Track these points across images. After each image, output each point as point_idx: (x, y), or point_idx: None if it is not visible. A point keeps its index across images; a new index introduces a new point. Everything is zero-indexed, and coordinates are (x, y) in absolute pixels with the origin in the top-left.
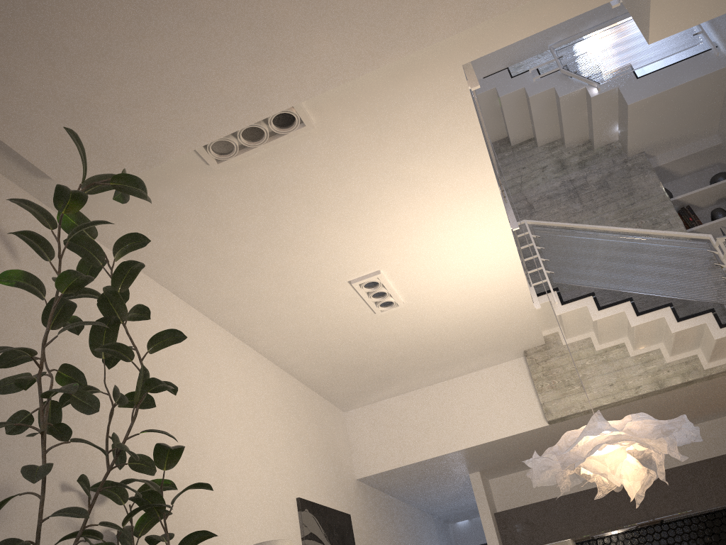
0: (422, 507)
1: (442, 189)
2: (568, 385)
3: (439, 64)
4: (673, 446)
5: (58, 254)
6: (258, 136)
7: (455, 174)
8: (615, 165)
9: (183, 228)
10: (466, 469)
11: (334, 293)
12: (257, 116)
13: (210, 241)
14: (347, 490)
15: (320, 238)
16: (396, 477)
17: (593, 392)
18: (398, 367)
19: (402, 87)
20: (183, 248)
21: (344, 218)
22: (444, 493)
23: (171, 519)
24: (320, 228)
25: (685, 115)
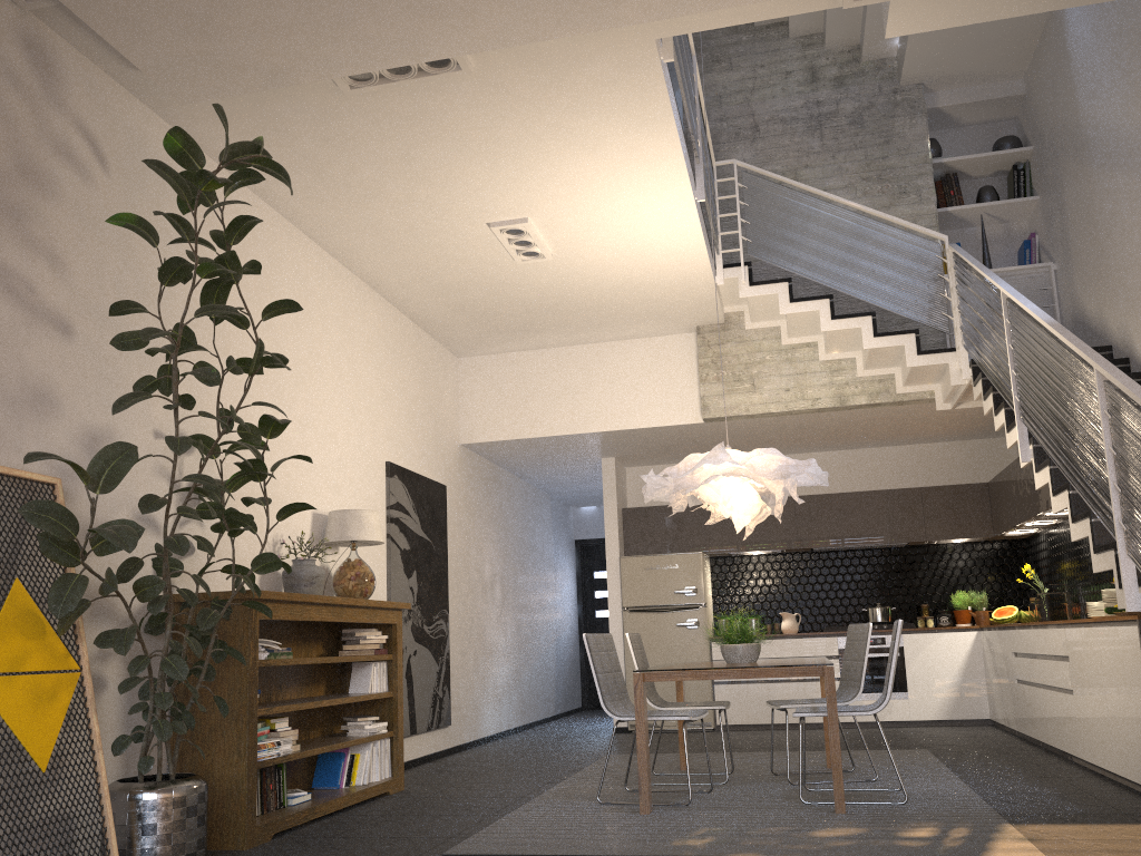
0: (538, 485)
1: (616, 150)
2: (738, 381)
3: (629, 35)
4: (793, 488)
5: (195, 231)
6: (404, 70)
7: (633, 138)
8: (880, 94)
9: (295, 141)
10: (598, 453)
11: (468, 233)
12: (407, 60)
13: (324, 159)
14: (447, 456)
15: (459, 175)
16: (510, 449)
17: (763, 395)
18: (534, 320)
19: (582, 49)
20: (290, 161)
21: (493, 160)
22: (568, 474)
23: None
24: (462, 166)
25: (985, 48)
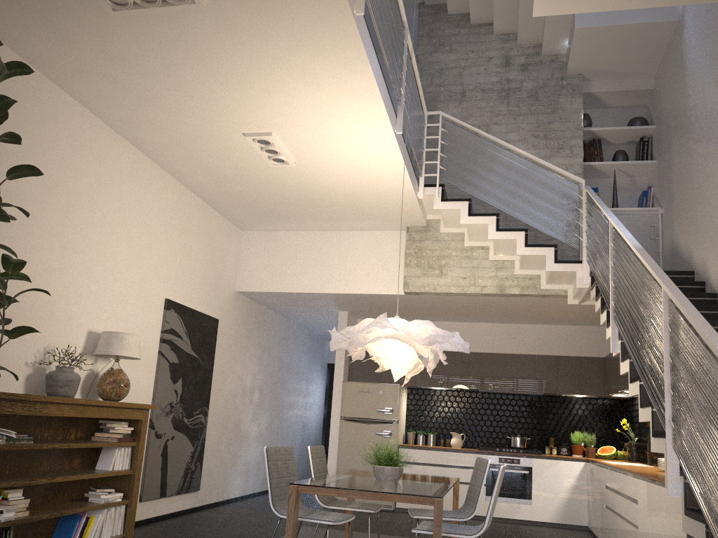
0: (300, 324)
1: (329, 85)
2: (431, 268)
3: None
4: (440, 352)
5: None
6: None
7: (341, 77)
8: (552, 79)
9: (84, 52)
10: (335, 307)
11: (230, 139)
12: None
13: (109, 69)
14: (223, 299)
15: (214, 93)
16: (272, 298)
17: (447, 280)
18: (291, 210)
19: None
20: (84, 67)
21: (237, 84)
22: (318, 319)
23: (31, 298)
24: (215, 86)
25: (627, 52)
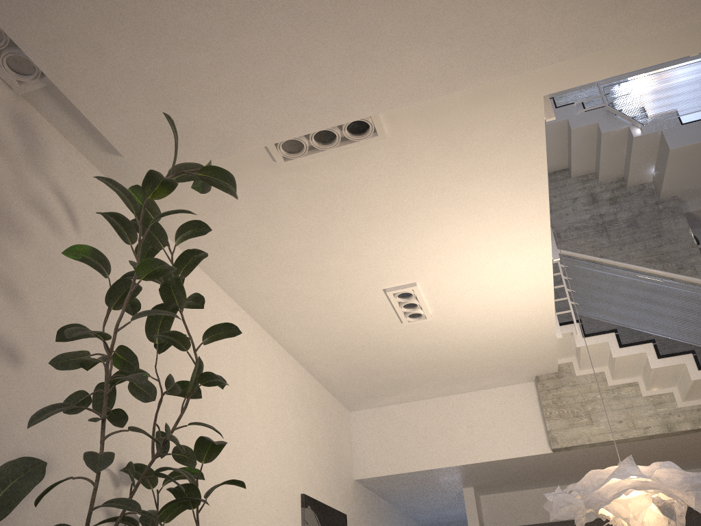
0: (409, 513)
1: (495, 213)
2: (577, 416)
3: (521, 92)
4: (697, 500)
5: (139, 238)
6: (329, 140)
7: (511, 200)
8: (646, 206)
9: (237, 218)
10: (461, 483)
11: (367, 299)
12: (335, 120)
13: (259, 234)
14: (346, 489)
15: (365, 244)
16: (393, 482)
17: (601, 426)
18: (411, 376)
19: (480, 110)
20: (232, 237)
21: (394, 228)
22: (433, 503)
23: None
24: (368, 236)
25: None
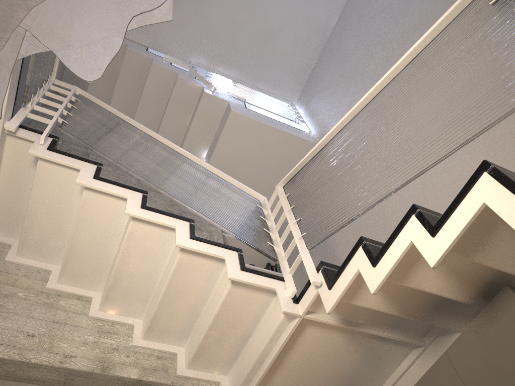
0: None
1: None
2: None
3: None
4: None
5: None
6: None
7: None
8: None
9: None
10: None
11: None
12: None
13: None
14: None
15: None
16: None
17: None
18: None
19: None
20: None
21: None
22: None
23: None
24: None
25: (263, 171)
